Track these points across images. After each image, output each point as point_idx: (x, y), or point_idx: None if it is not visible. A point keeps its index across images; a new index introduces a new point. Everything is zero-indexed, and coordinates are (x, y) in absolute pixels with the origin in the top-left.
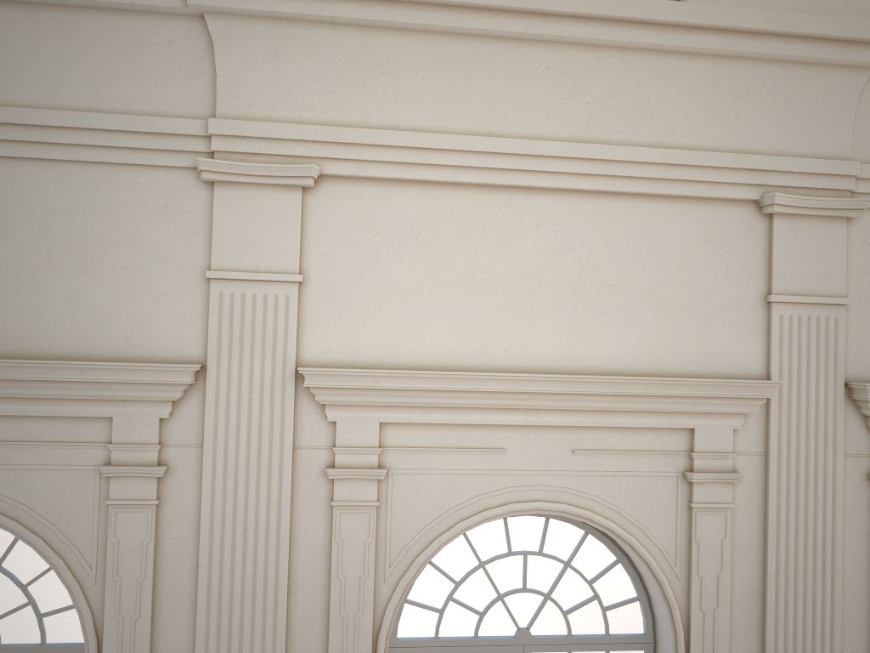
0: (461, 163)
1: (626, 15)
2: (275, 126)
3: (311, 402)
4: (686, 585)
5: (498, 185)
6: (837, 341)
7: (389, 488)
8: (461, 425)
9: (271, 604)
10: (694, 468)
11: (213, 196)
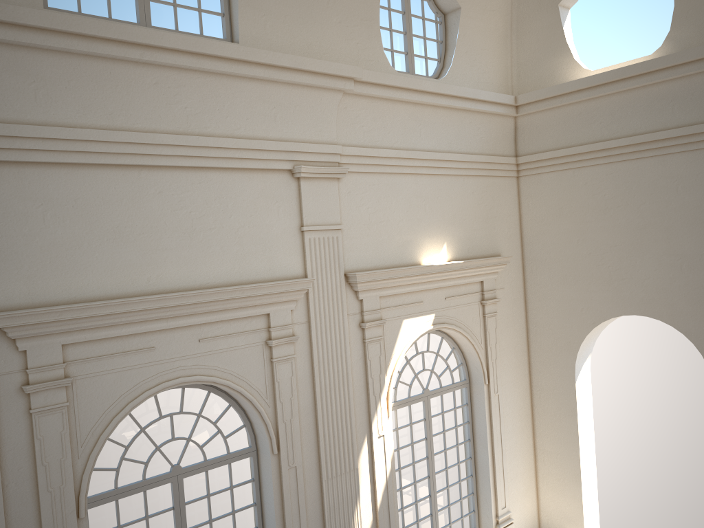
0: (103, 150)
1: (208, 52)
2: None
3: (2, 339)
4: (273, 409)
5: (130, 165)
6: (339, 250)
7: (74, 391)
8: (123, 336)
9: None
10: (272, 337)
11: None
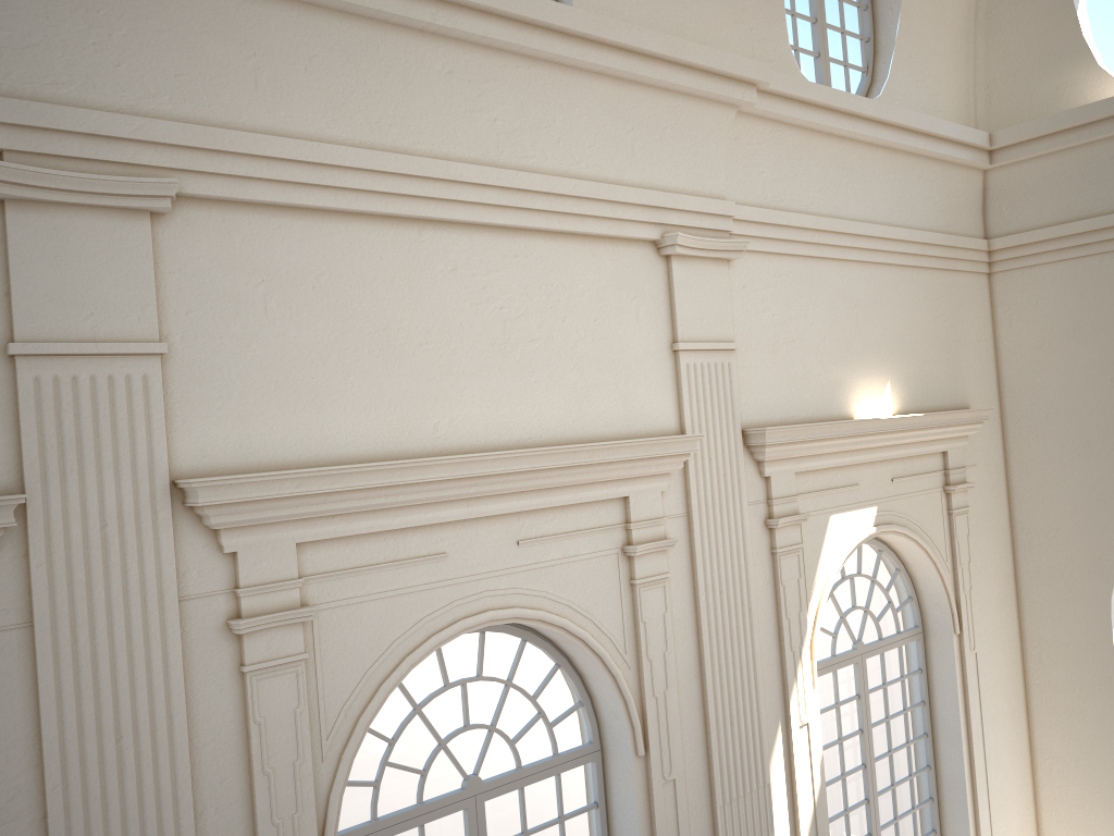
0: (366, 186)
1: (540, 19)
2: (106, 117)
3: (195, 530)
4: (636, 672)
5: (405, 217)
6: (732, 387)
7: (315, 632)
8: (394, 531)
9: None
10: (633, 541)
11: (7, 223)
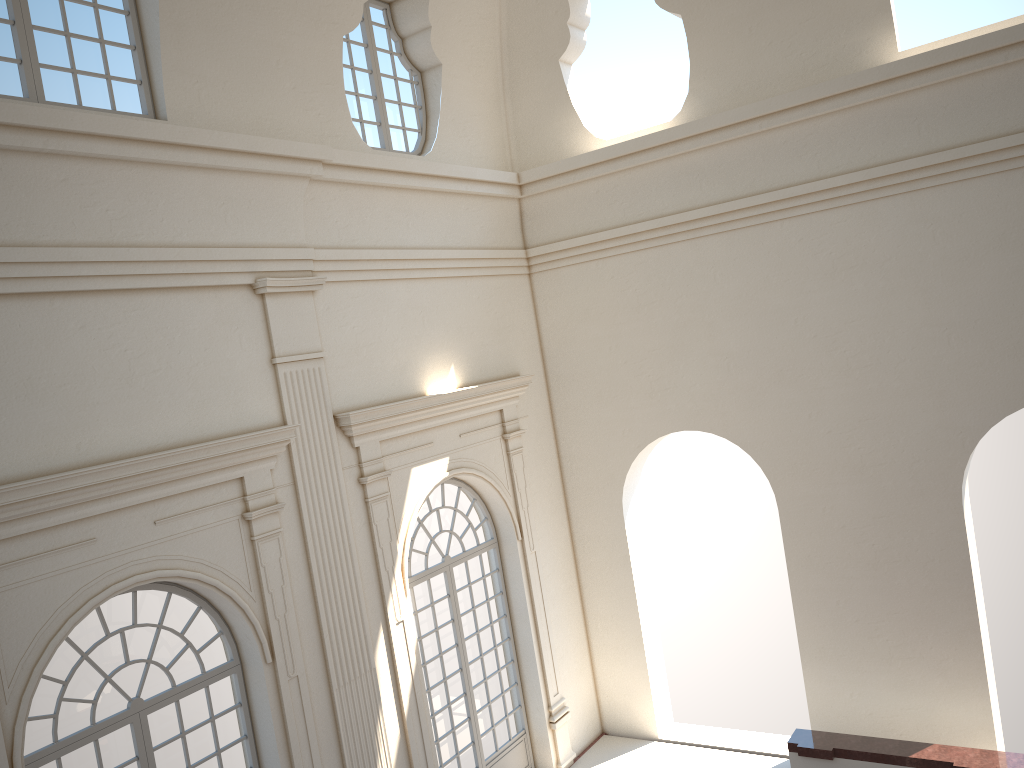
0: (1, 275)
1: (135, 136)
2: None
3: None
4: (261, 603)
5: (37, 292)
6: (323, 385)
7: None
8: (51, 528)
9: None
10: (250, 508)
11: None
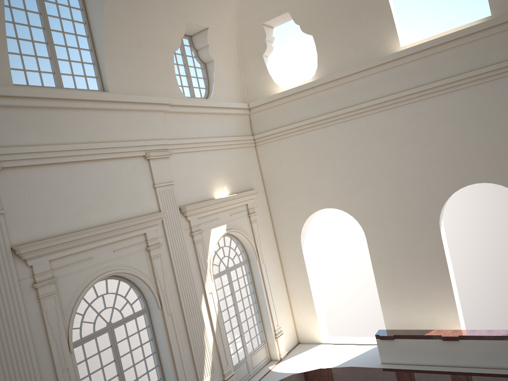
0: (54, 156)
1: (99, 99)
2: None
3: (19, 261)
4: (155, 284)
5: (66, 162)
6: (174, 195)
7: (58, 284)
8: (76, 253)
9: (26, 346)
10: (149, 245)
11: None
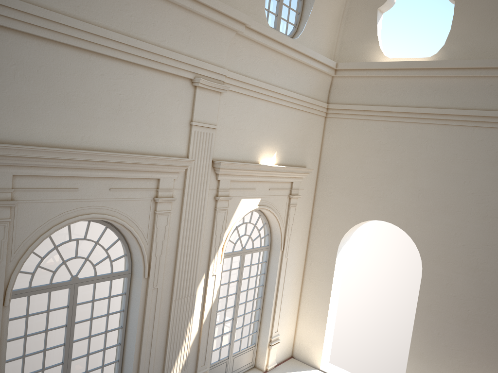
0: (68, 33)
1: None
2: None
3: None
4: (150, 246)
5: (84, 49)
6: (211, 143)
7: (16, 211)
8: (57, 176)
9: None
10: (158, 196)
11: None
